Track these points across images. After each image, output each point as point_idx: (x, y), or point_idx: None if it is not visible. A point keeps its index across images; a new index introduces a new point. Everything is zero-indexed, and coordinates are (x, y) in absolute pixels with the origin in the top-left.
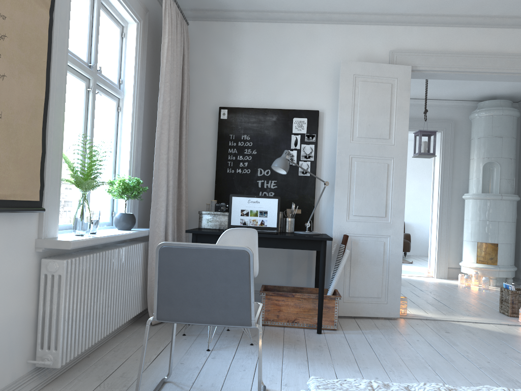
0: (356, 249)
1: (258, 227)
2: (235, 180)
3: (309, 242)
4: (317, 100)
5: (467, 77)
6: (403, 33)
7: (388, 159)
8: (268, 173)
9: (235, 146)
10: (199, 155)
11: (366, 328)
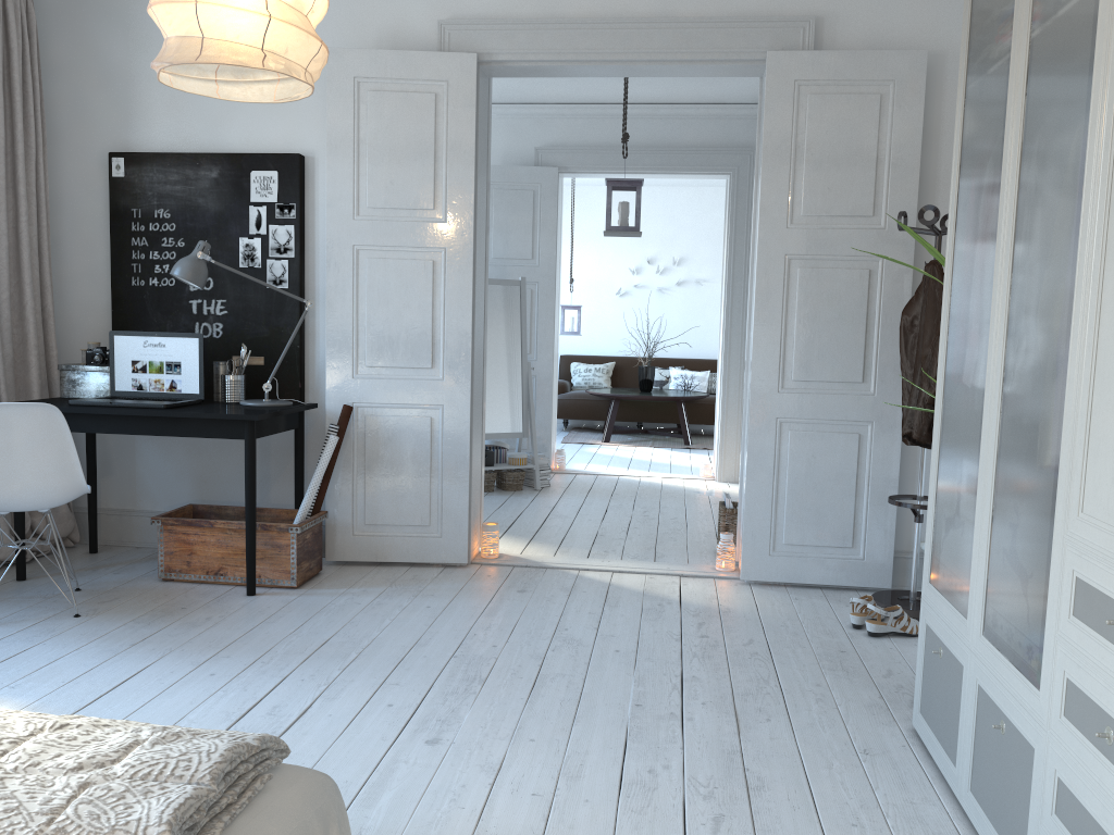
0: (375, 433)
1: (166, 394)
2: (149, 302)
3: (223, 423)
4: (300, 132)
5: (608, 71)
6: None
7: (435, 251)
8: (210, 285)
9: (144, 232)
10: (82, 252)
11: (368, 584)
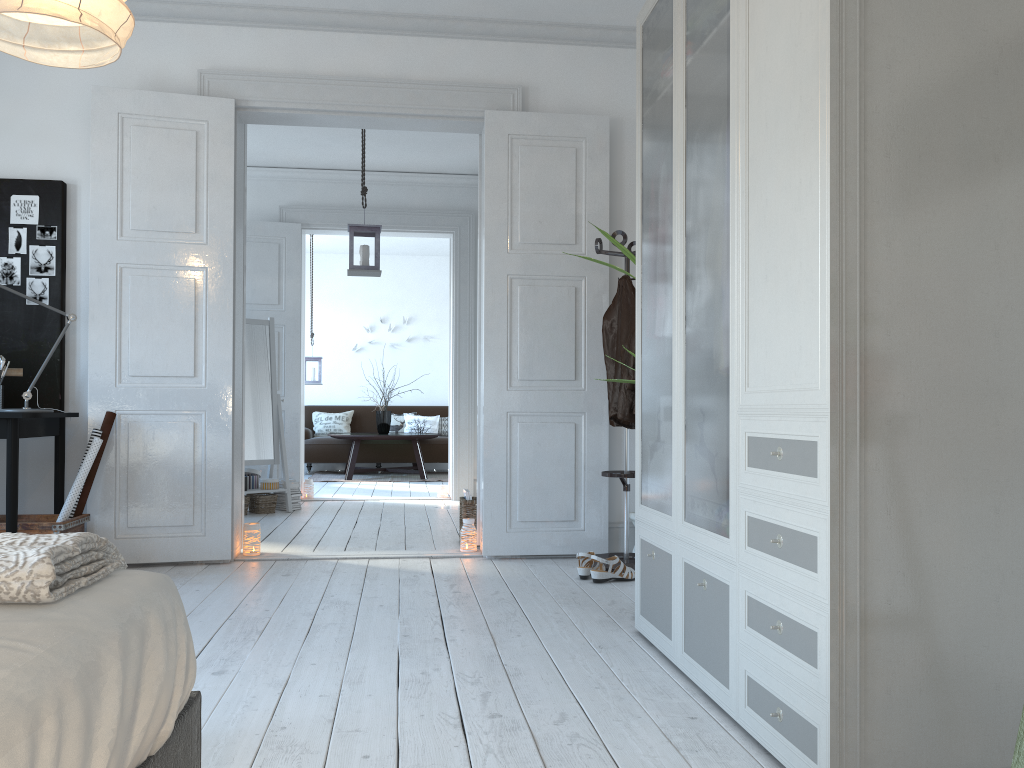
0: (138, 439)
1: None
2: None
3: None
4: (63, 162)
5: (352, 122)
6: (224, 39)
7: (197, 270)
8: None
9: None
10: None
11: None
